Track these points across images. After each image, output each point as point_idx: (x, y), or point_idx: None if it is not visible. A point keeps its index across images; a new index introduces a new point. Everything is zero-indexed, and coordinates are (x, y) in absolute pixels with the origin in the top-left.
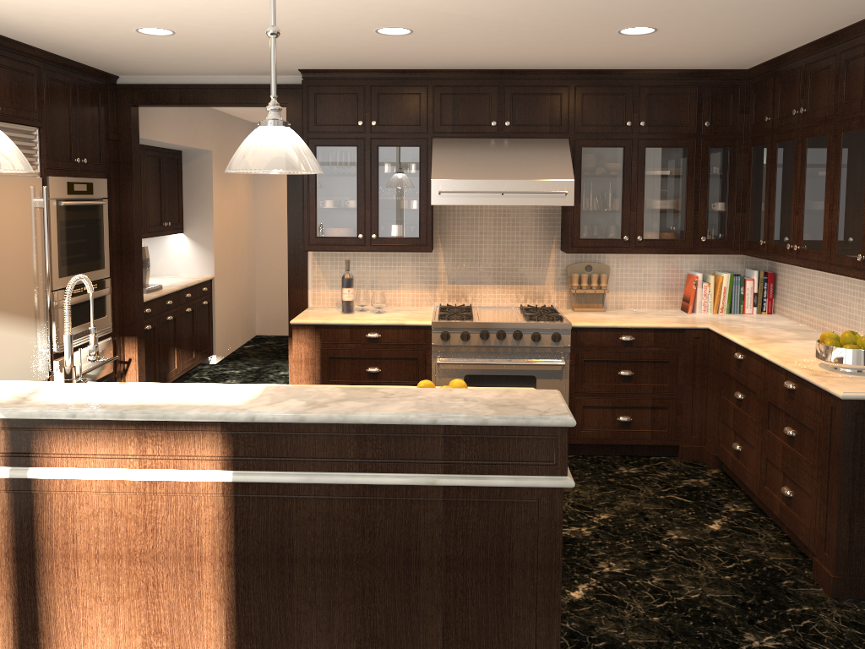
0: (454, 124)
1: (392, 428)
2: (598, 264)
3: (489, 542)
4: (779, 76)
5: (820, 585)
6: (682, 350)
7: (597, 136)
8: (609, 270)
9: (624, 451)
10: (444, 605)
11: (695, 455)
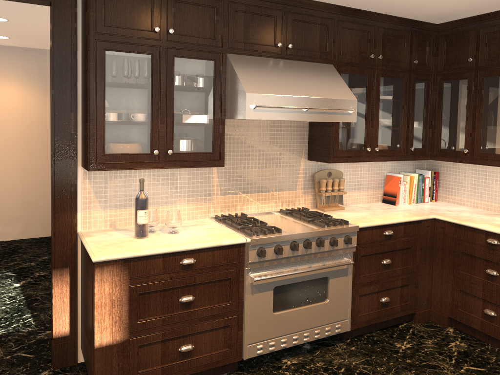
0: (245, 42)
1: None
2: (336, 170)
3: None
4: (485, 28)
5: None
6: (419, 237)
7: (351, 64)
8: (342, 175)
9: (380, 325)
10: None
11: (426, 318)
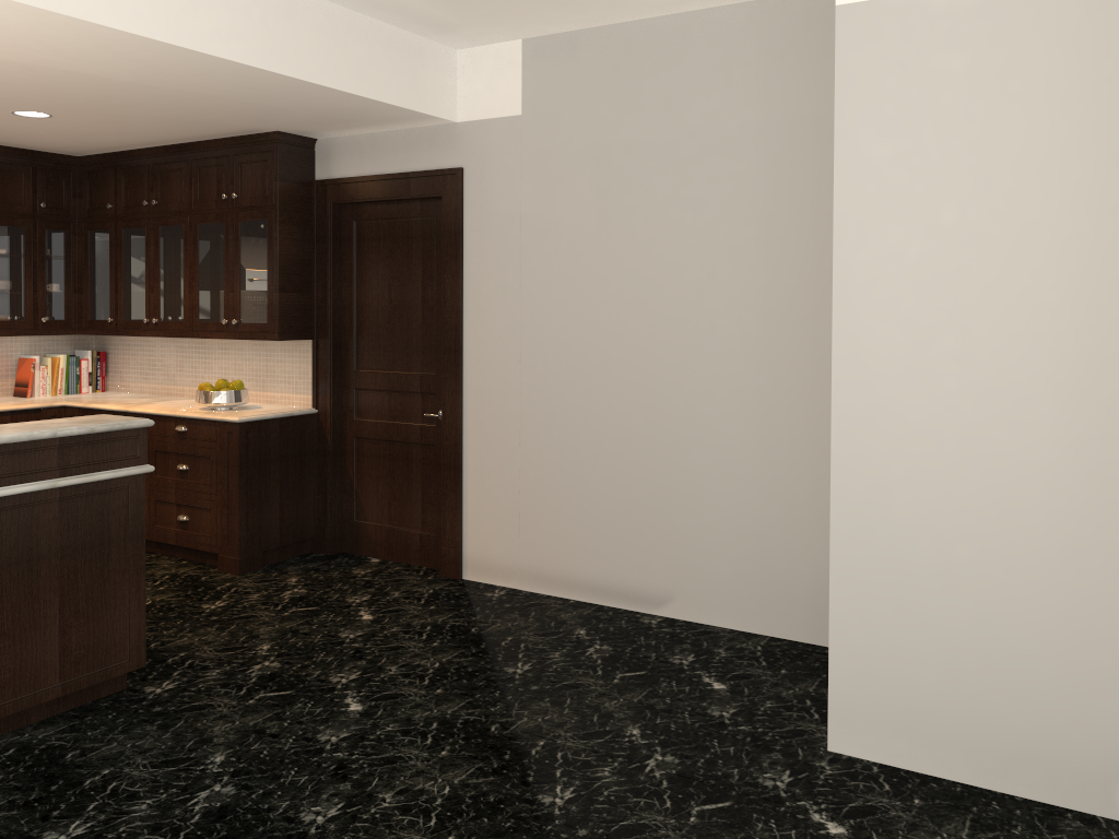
0: None
1: (18, 445)
2: None
3: (94, 528)
4: (122, 169)
5: (227, 572)
6: None
7: None
8: None
9: None
10: (60, 588)
11: None
